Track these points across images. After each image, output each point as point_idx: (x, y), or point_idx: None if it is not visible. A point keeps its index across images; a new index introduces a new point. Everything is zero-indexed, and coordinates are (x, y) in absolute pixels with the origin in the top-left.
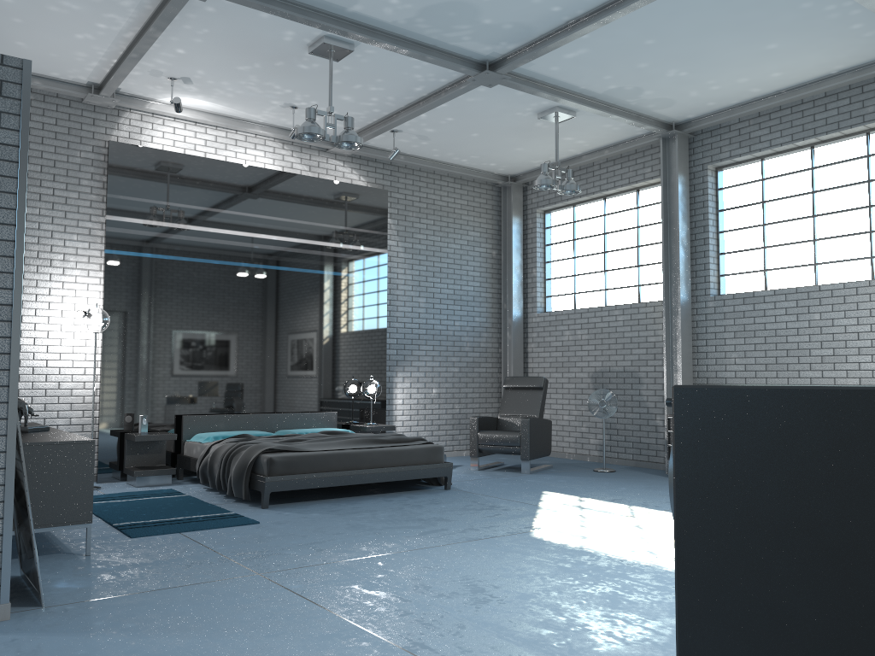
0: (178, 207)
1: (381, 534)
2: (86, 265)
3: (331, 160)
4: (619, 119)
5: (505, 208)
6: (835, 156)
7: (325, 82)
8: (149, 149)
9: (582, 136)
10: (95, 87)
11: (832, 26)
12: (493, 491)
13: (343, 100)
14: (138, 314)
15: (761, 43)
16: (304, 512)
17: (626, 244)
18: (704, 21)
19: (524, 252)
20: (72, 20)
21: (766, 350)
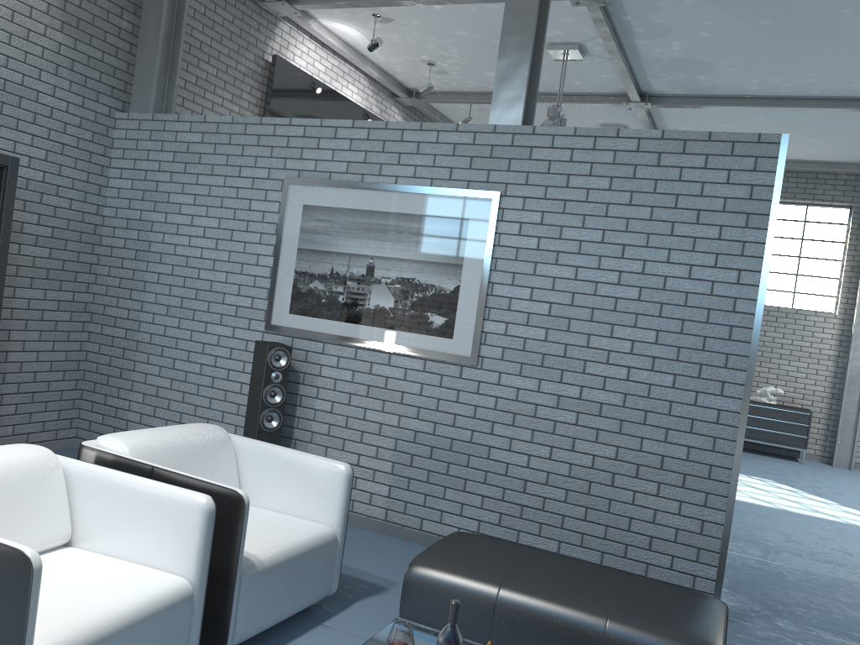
0: None
1: None
2: None
3: (393, 106)
4: None
5: None
6: (780, 214)
7: None
8: (300, 71)
9: None
10: None
11: (857, 143)
12: None
13: (484, 74)
14: None
15: (810, 138)
16: None
17: None
18: (808, 121)
19: None
20: None
21: None
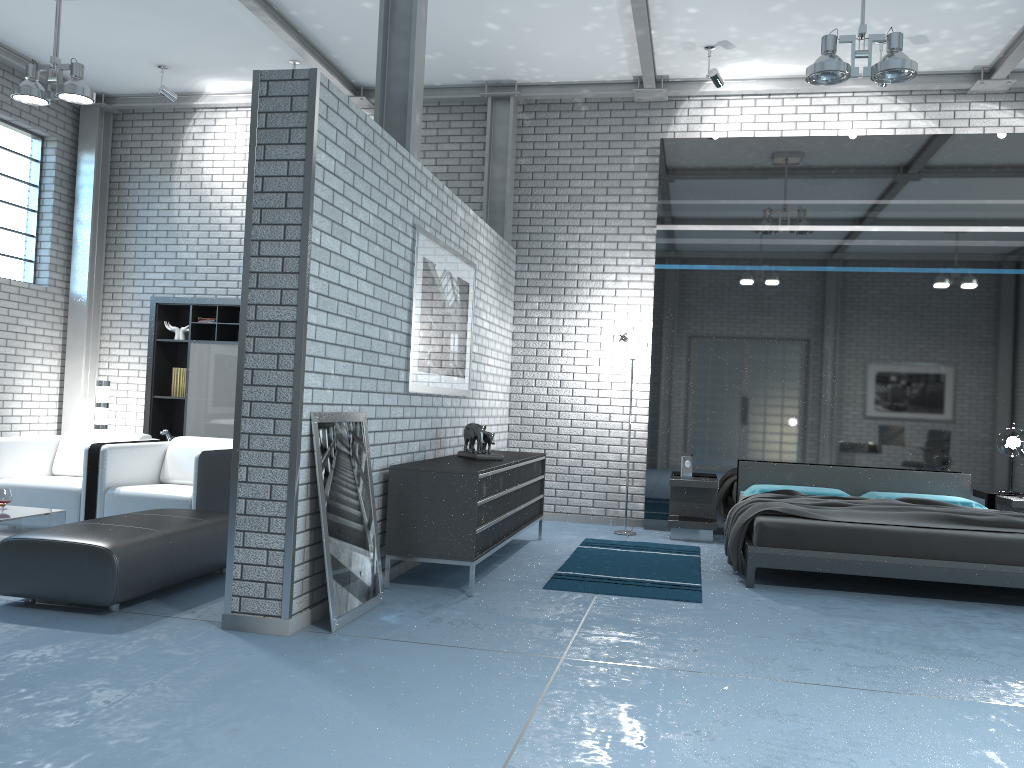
0: (740, 204)
1: (820, 652)
2: (639, 284)
3: (977, 104)
4: None
5: None
6: None
7: None
8: (705, 139)
9: None
10: (642, 81)
11: None
12: None
13: (945, 10)
14: (690, 338)
15: None
16: (787, 601)
17: None
18: None
19: None
20: (568, 13)
21: None
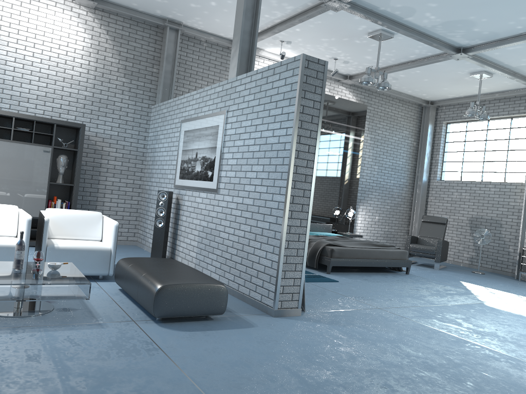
0: None
1: (408, 295)
2: None
3: (340, 86)
4: (518, 80)
5: (424, 119)
6: None
7: (363, 49)
8: None
9: (487, 85)
10: None
11: None
12: (433, 278)
13: (366, 58)
14: None
15: None
16: (351, 278)
17: (500, 148)
18: None
19: (431, 145)
20: None
21: None
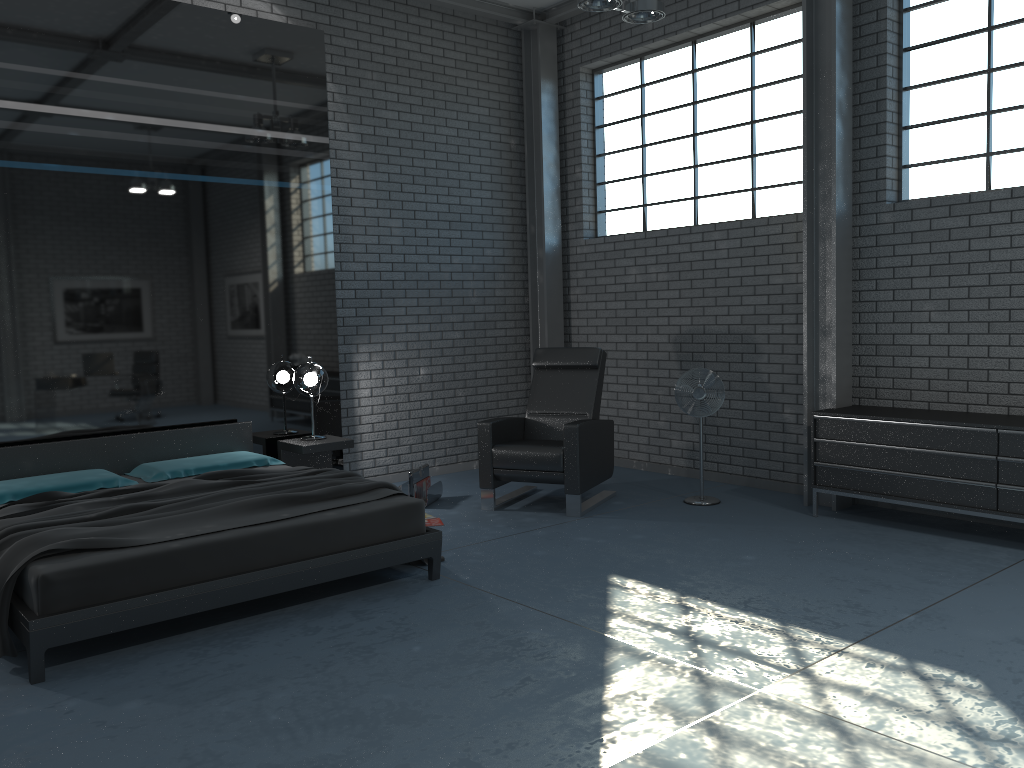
0: None
1: None
2: None
3: None
4: None
5: (529, 68)
6: None
7: None
8: None
9: None
10: None
11: None
12: (518, 581)
13: None
14: None
15: None
16: (114, 694)
17: (732, 120)
18: None
19: (561, 140)
20: None
21: (990, 298)
